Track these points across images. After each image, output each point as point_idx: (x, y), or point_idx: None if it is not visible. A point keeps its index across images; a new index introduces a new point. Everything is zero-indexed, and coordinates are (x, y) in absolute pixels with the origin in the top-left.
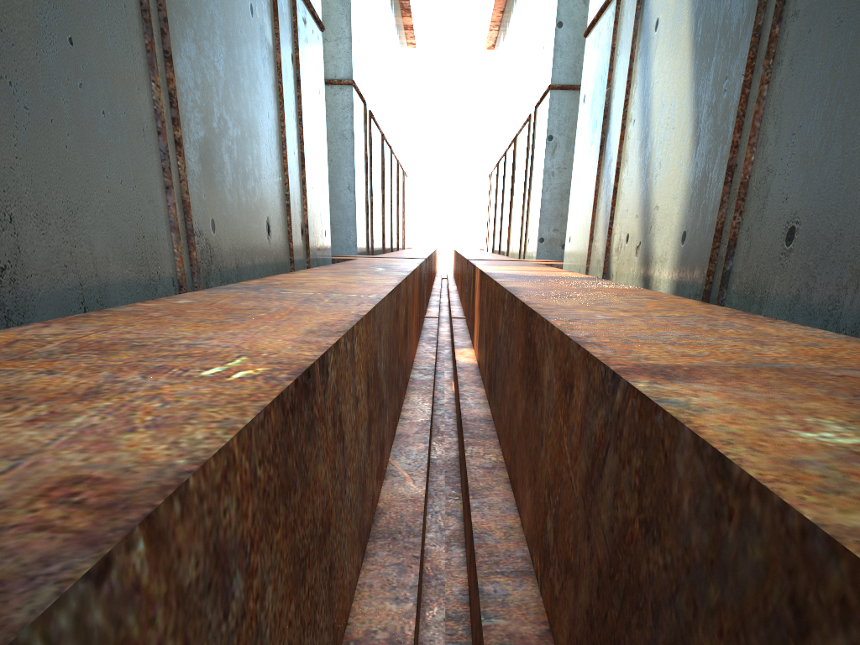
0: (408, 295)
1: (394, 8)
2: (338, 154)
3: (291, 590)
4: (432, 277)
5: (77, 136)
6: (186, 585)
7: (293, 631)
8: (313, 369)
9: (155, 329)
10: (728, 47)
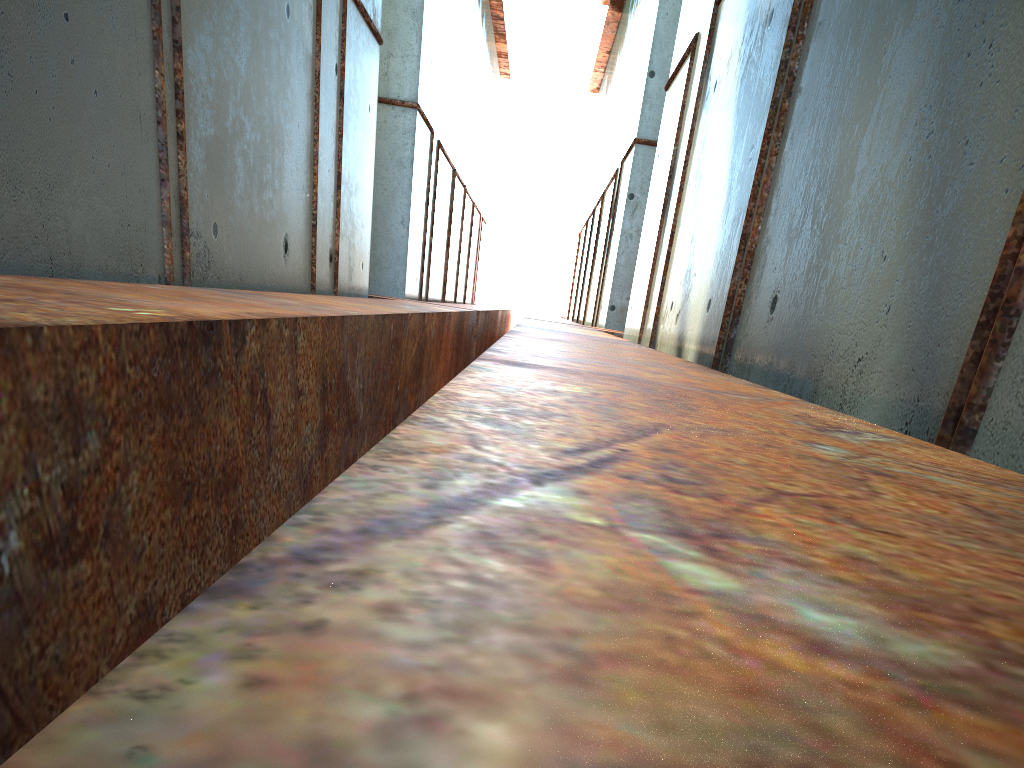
0: (427, 334)
1: (485, 31)
2: (393, 183)
3: (168, 498)
4: (497, 339)
5: (63, 111)
6: (33, 401)
7: (167, 536)
8: (220, 326)
9: (101, 291)
10: (757, 116)
